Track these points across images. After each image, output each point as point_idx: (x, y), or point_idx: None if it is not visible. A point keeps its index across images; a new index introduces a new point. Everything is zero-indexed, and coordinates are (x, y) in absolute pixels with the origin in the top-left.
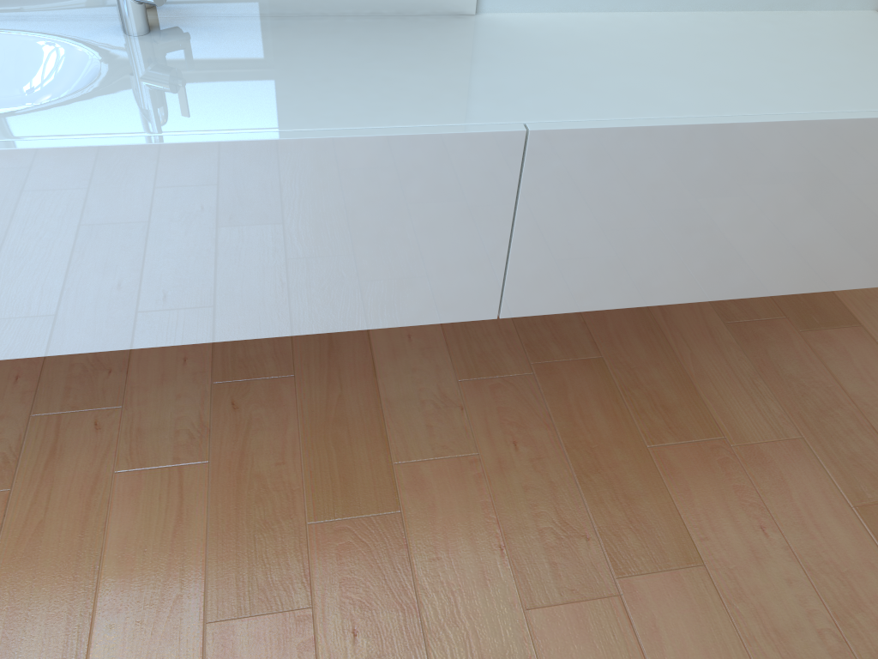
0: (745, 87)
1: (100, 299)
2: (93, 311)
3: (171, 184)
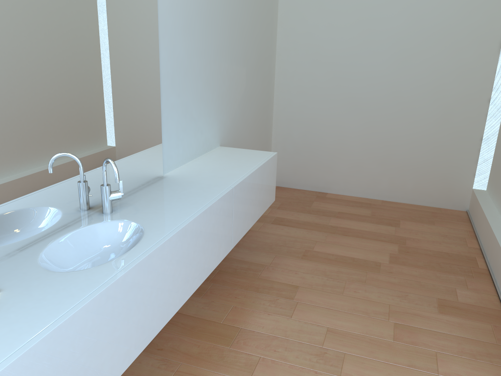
0: (239, 166)
1: (177, 288)
2: (176, 294)
3: (191, 233)
